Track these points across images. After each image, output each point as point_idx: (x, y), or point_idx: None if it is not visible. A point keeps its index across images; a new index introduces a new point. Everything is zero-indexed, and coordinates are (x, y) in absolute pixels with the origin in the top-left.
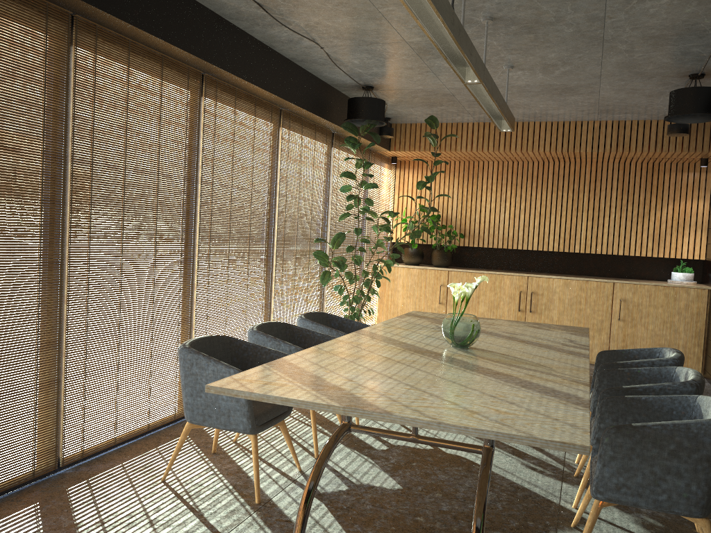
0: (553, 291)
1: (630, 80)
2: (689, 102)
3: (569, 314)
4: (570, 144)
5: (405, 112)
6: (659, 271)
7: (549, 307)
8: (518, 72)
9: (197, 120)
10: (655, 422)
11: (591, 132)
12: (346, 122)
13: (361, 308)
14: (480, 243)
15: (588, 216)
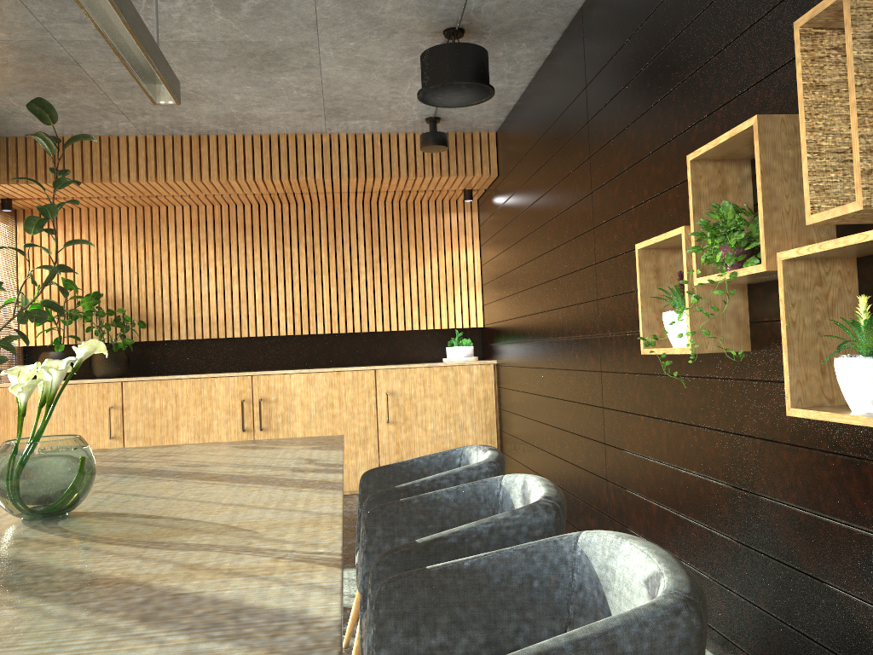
0: (292, 393)
1: (363, 39)
2: (450, 65)
3: (319, 425)
4: (291, 167)
5: (3, 106)
6: (431, 349)
7: (289, 419)
8: (177, 2)
9: None
10: (526, 650)
11: (319, 151)
12: None
13: None
14: (174, 333)
15: (331, 280)
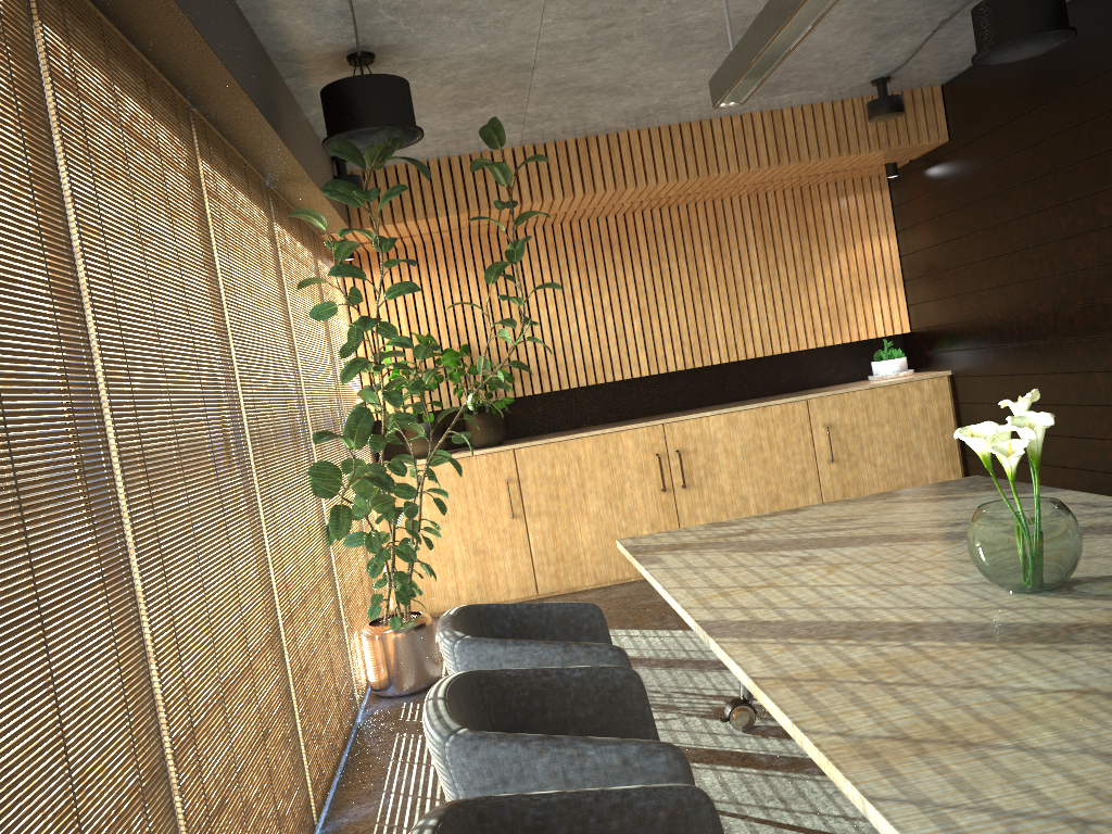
0: (713, 439)
1: None
2: (1032, 12)
3: (749, 474)
4: (700, 163)
5: None
6: (844, 367)
7: (713, 471)
8: None
9: (37, 94)
10: None
11: (730, 138)
12: (338, 140)
13: (412, 570)
14: (544, 385)
15: (721, 297)
